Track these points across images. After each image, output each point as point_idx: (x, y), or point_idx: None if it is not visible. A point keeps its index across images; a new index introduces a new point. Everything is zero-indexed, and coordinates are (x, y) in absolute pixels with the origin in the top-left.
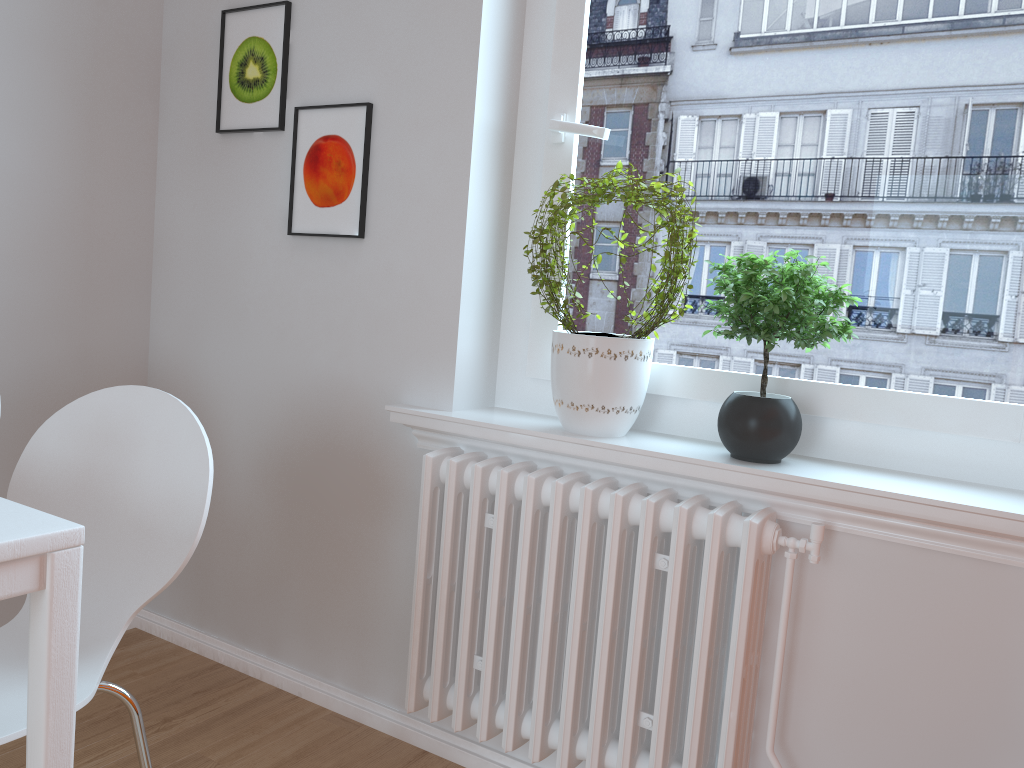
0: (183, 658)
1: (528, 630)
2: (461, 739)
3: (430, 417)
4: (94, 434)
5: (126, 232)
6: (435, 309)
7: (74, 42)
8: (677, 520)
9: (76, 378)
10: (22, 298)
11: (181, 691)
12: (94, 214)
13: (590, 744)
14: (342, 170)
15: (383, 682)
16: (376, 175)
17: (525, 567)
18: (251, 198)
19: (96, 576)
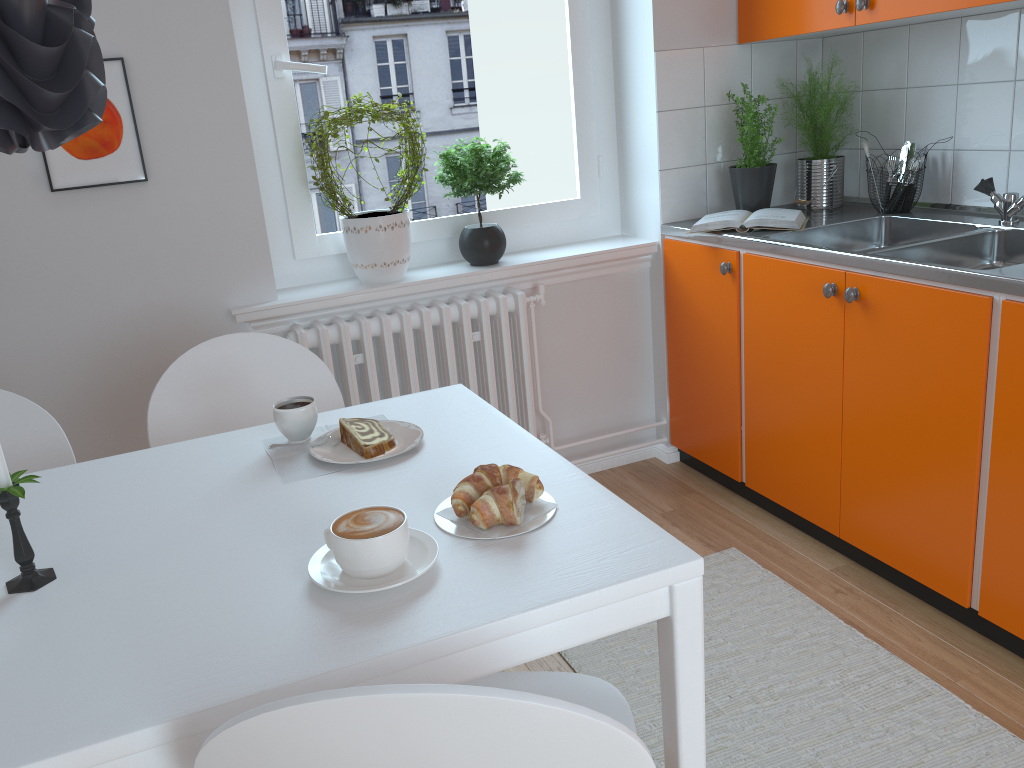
0: None
1: None
2: None
3: (278, 307)
4: (202, 386)
5: None
6: (241, 226)
7: None
8: (485, 308)
9: None
10: None
11: None
12: None
13: None
14: (105, 122)
15: None
16: (146, 123)
17: (396, 376)
18: None
19: None
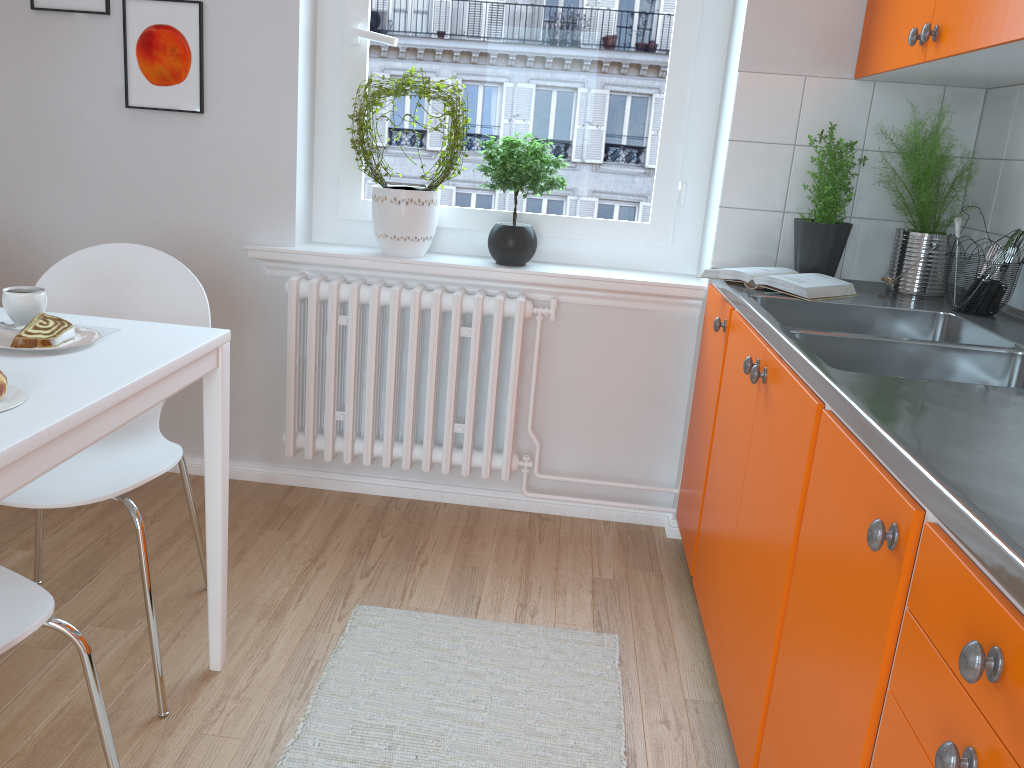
0: None
1: (375, 388)
2: (319, 472)
3: (284, 252)
4: (91, 281)
5: None
6: (275, 171)
7: None
8: (476, 304)
9: None
10: None
11: None
12: None
13: (425, 448)
14: (178, 56)
15: (250, 447)
16: (211, 62)
17: (374, 347)
18: (78, 73)
19: None
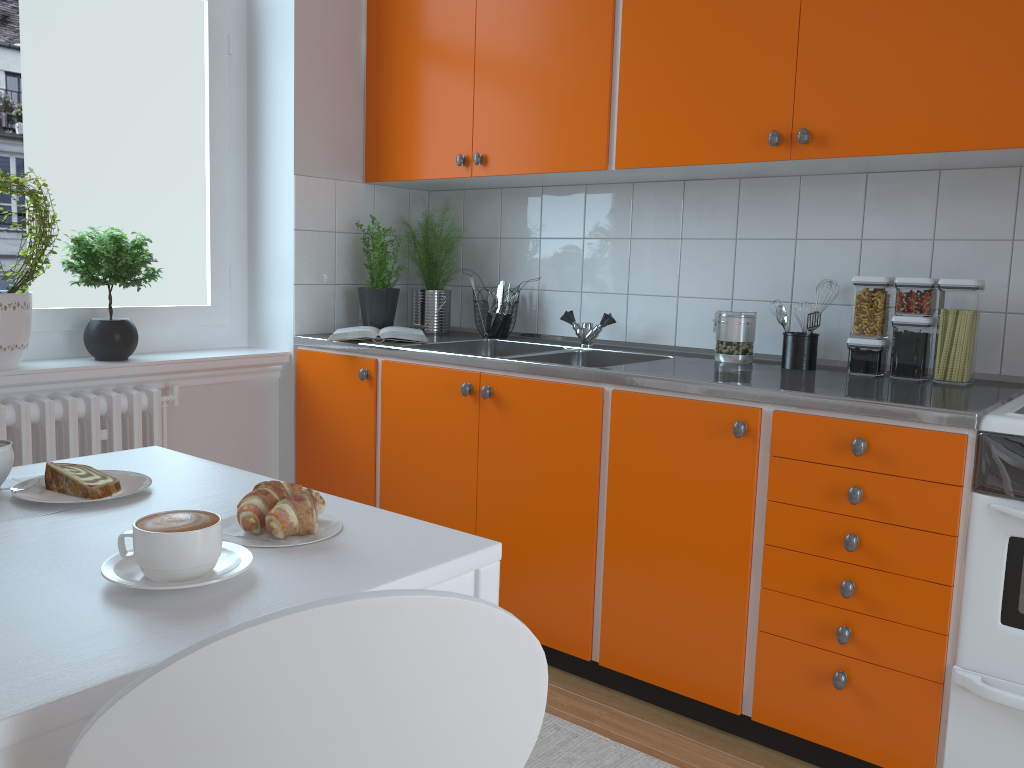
0: None
1: None
2: None
3: None
4: None
5: None
6: None
7: None
8: (117, 403)
9: None
10: None
11: None
12: None
13: None
14: None
15: None
16: None
17: None
18: None
19: None
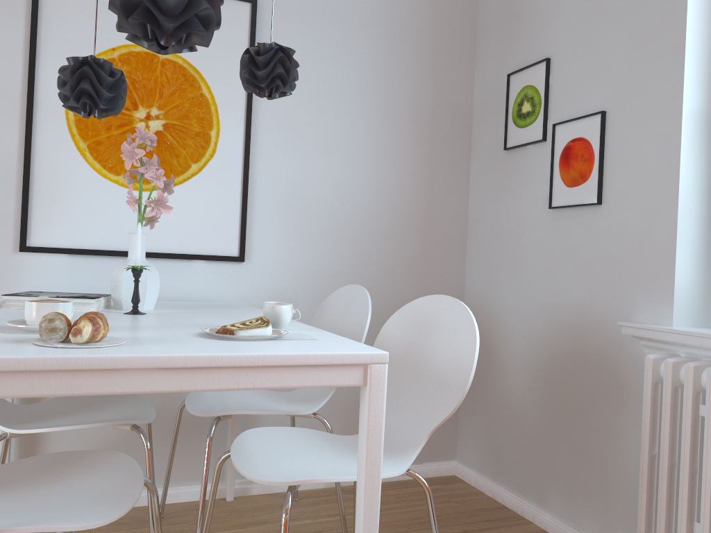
0: (481, 498)
1: None
2: None
3: (652, 329)
4: (414, 324)
5: (450, 218)
6: (656, 249)
7: (422, 110)
8: None
9: None
10: (391, 259)
11: (477, 517)
12: (432, 208)
13: None
14: (584, 160)
15: None
16: (609, 159)
17: None
18: (525, 188)
19: (411, 408)
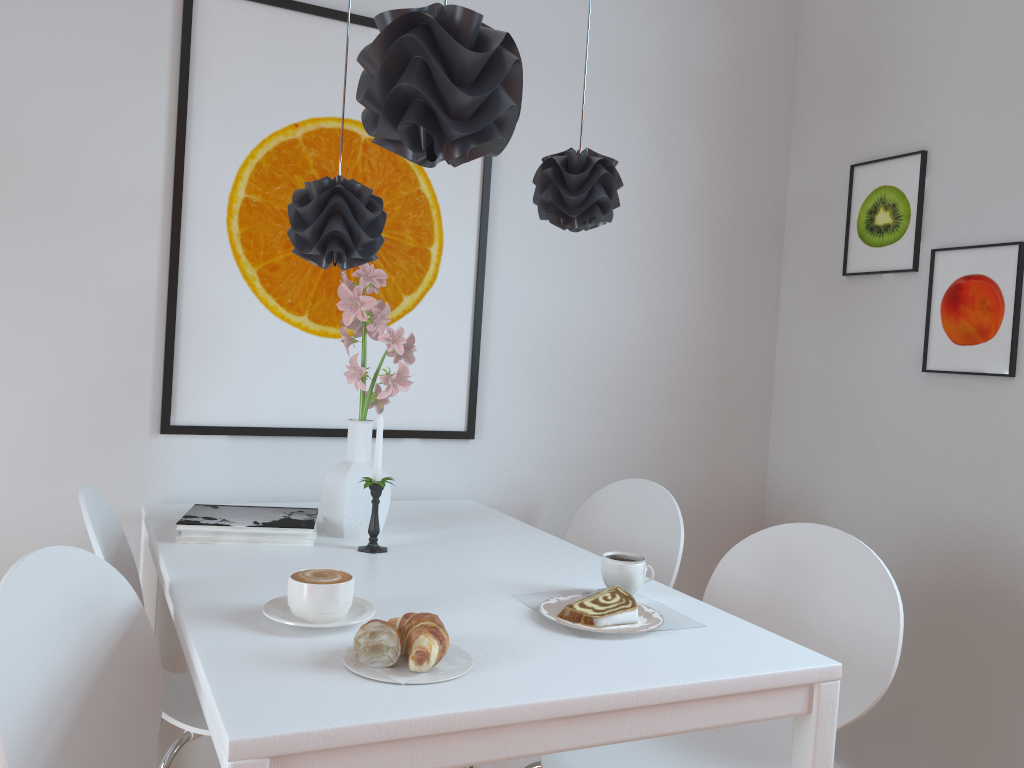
0: None
1: None
2: None
3: None
4: (776, 564)
5: (752, 367)
6: None
7: (718, 209)
8: None
9: (708, 497)
10: (671, 427)
11: None
12: (727, 353)
13: None
14: (987, 309)
15: None
16: None
17: None
18: (879, 335)
19: None
